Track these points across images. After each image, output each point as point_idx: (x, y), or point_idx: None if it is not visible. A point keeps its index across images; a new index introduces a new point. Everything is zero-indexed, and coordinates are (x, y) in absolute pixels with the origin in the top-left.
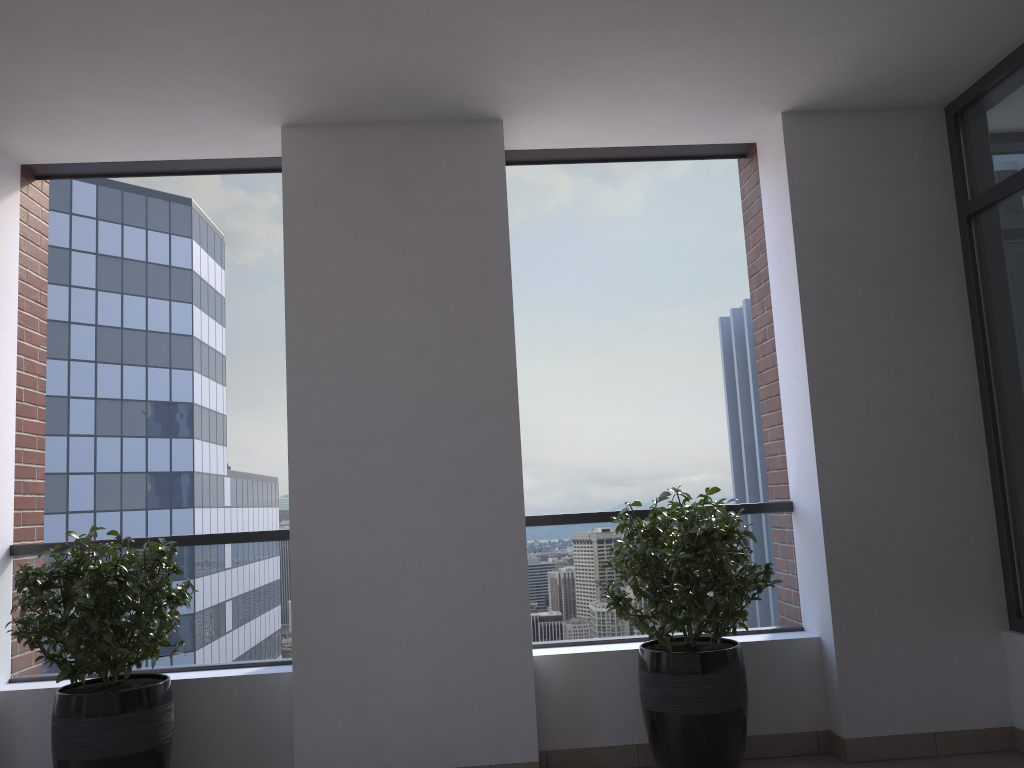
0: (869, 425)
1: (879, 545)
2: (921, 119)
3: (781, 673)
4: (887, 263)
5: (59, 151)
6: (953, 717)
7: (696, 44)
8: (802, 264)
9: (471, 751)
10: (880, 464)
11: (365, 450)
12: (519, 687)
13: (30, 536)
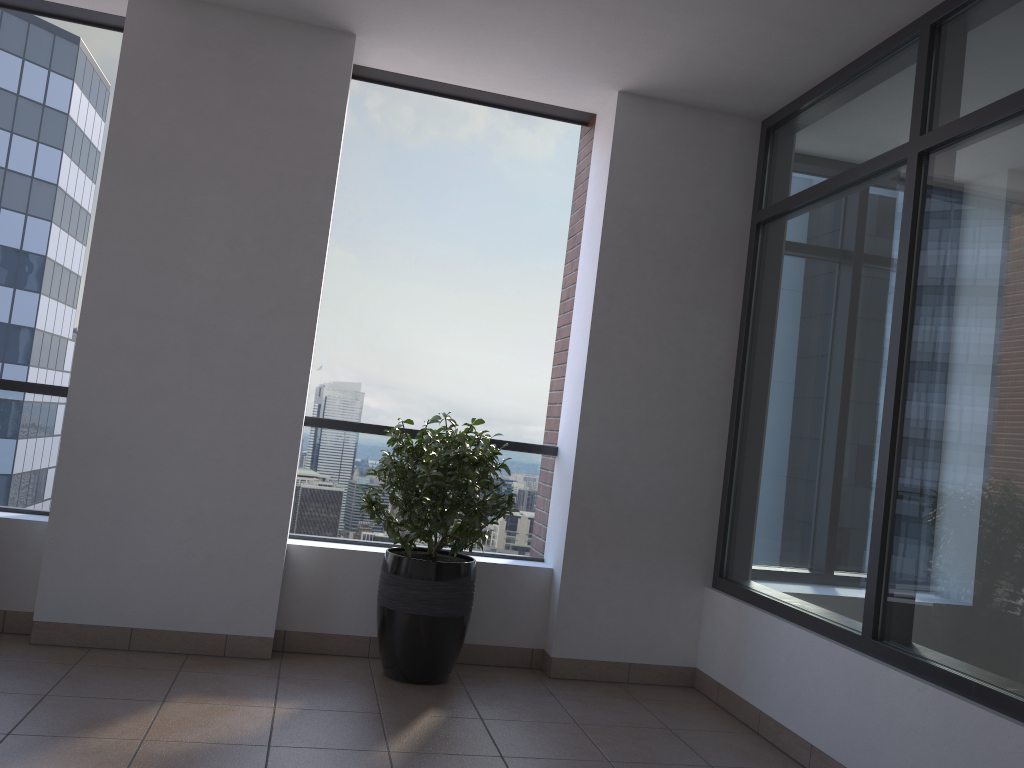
0: (633, 391)
1: (619, 497)
2: (740, 127)
3: (512, 594)
4: (681, 250)
5: None
6: (648, 653)
7: (539, 8)
8: (607, 235)
9: (211, 619)
10: (635, 427)
11: (159, 325)
12: (268, 569)
13: None
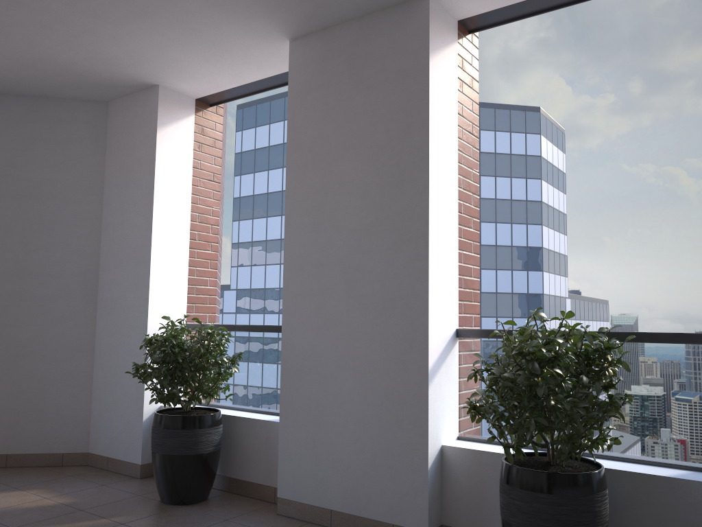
0: None
1: None
2: None
3: (683, 515)
4: None
5: (202, 87)
6: None
7: None
8: None
9: (380, 509)
10: None
11: (325, 270)
12: (417, 468)
13: (202, 319)
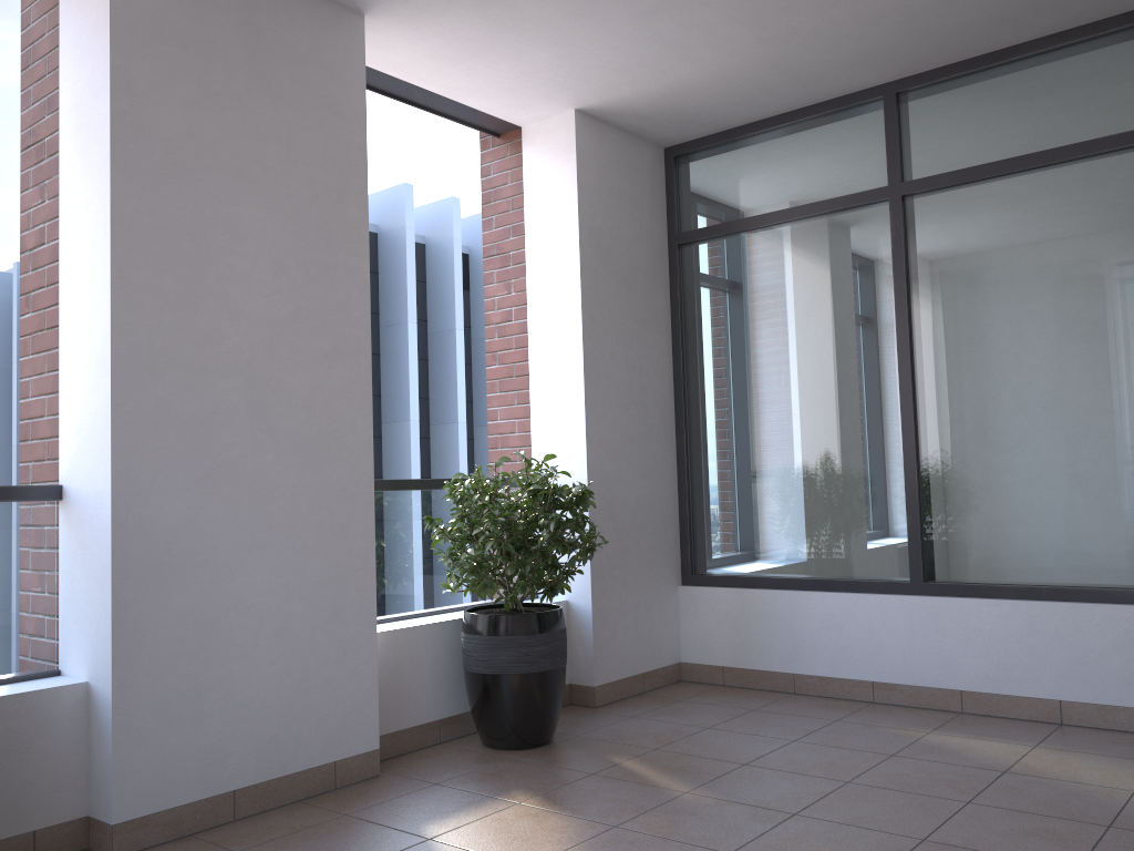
0: (617, 410)
1: (619, 515)
2: (652, 152)
3: None
4: (631, 270)
5: None
6: (652, 659)
7: (608, 26)
8: (583, 256)
9: (317, 749)
10: (622, 445)
11: (210, 381)
12: (364, 669)
13: None
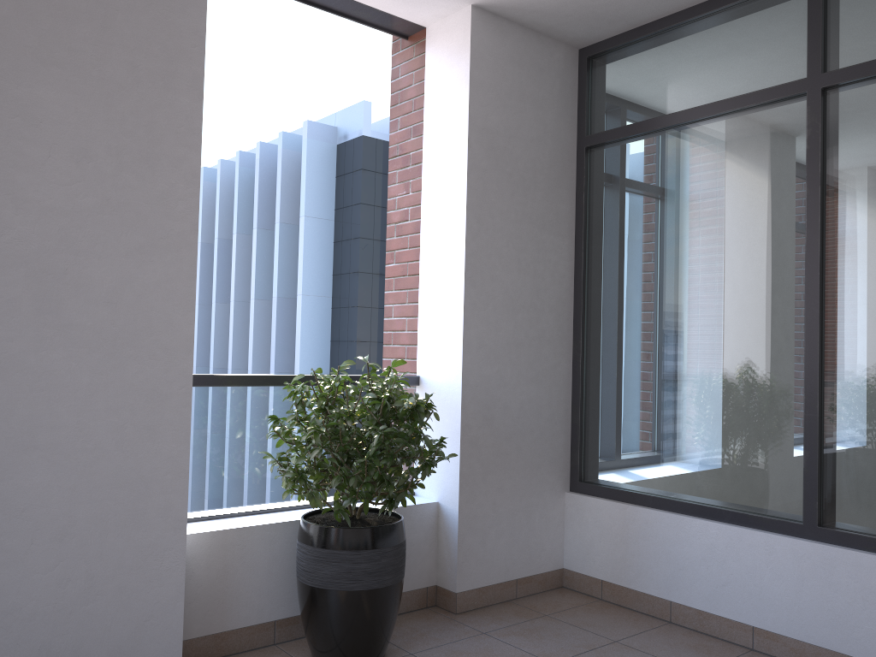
0: (503, 314)
1: (498, 420)
2: (564, 53)
3: (406, 537)
4: (530, 172)
5: None
6: (529, 565)
7: None
8: (472, 156)
9: None
10: (506, 349)
11: None
12: (168, 575)
13: None
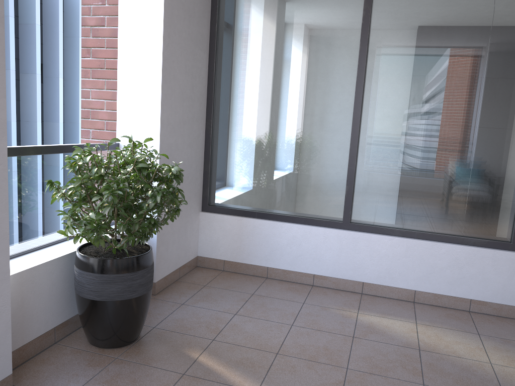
0: (178, 102)
1: None
2: None
3: None
4: (192, 4)
5: None
6: (185, 257)
7: None
8: None
9: None
10: (179, 126)
11: None
12: None
13: None
